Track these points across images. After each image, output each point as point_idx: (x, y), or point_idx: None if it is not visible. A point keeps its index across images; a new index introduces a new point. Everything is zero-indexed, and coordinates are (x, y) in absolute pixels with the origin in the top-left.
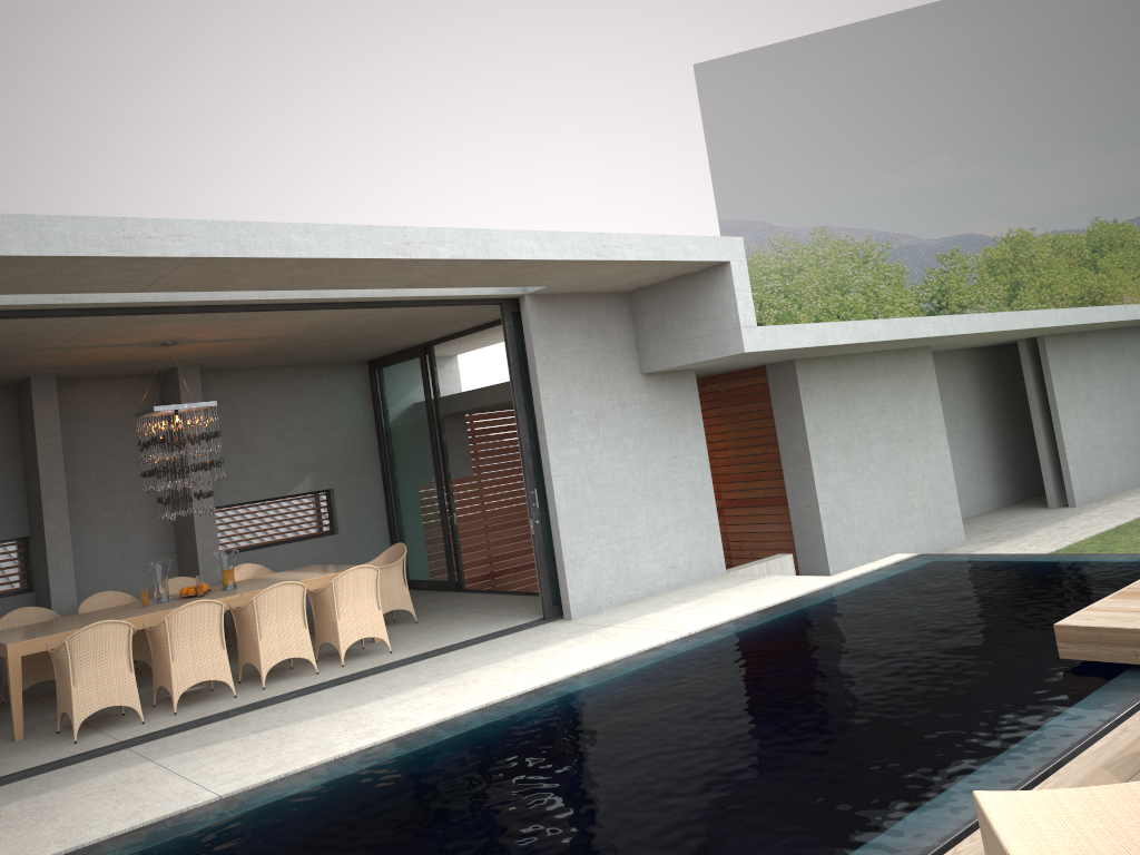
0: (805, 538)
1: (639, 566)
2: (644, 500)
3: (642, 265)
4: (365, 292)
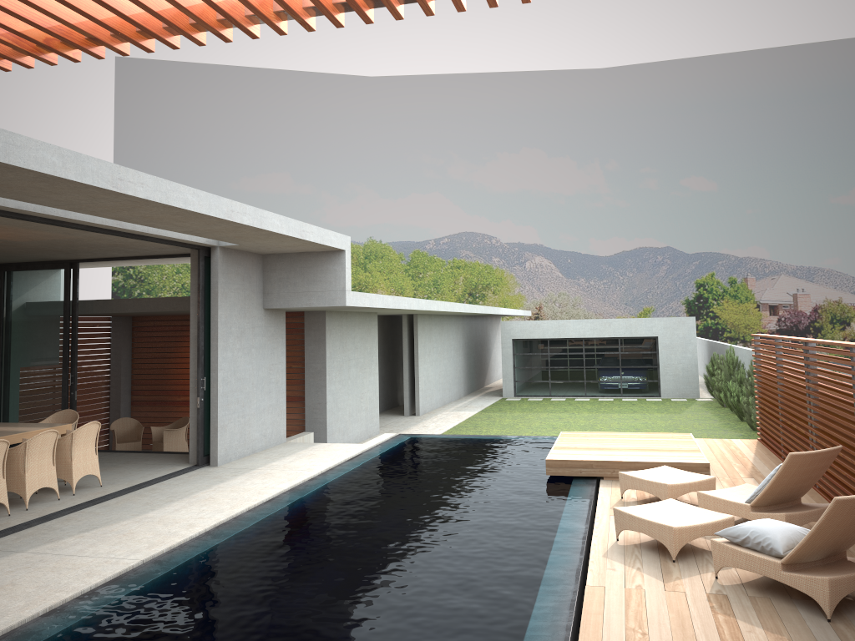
0: (313, 423)
1: (250, 433)
2: (256, 390)
3: (308, 244)
4: (144, 228)
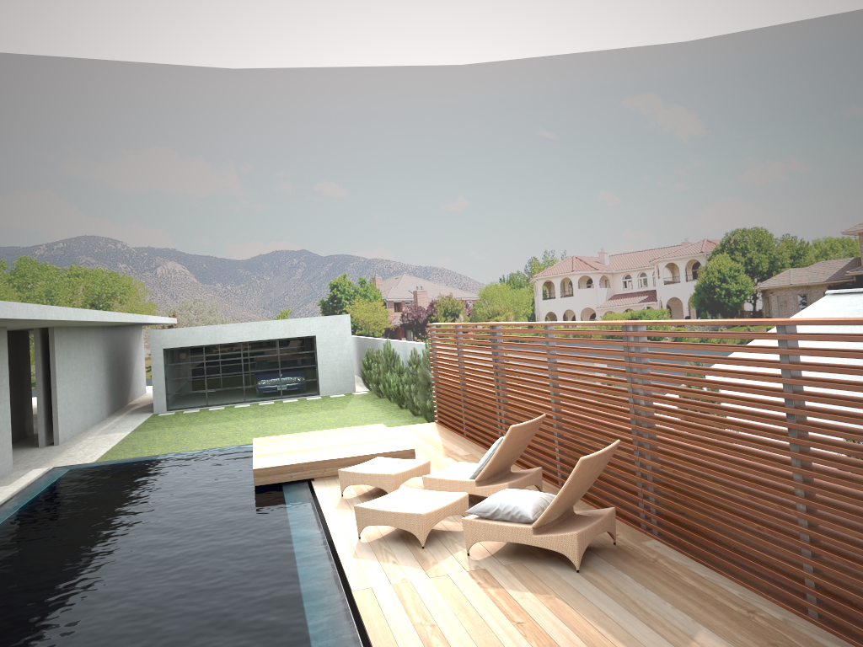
0: None
1: None
2: None
3: None
4: None
